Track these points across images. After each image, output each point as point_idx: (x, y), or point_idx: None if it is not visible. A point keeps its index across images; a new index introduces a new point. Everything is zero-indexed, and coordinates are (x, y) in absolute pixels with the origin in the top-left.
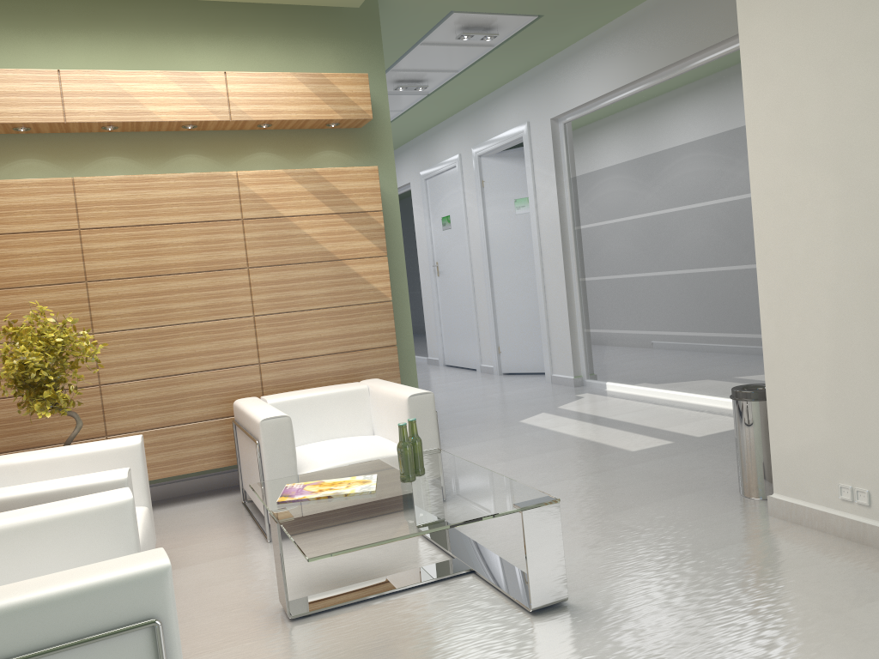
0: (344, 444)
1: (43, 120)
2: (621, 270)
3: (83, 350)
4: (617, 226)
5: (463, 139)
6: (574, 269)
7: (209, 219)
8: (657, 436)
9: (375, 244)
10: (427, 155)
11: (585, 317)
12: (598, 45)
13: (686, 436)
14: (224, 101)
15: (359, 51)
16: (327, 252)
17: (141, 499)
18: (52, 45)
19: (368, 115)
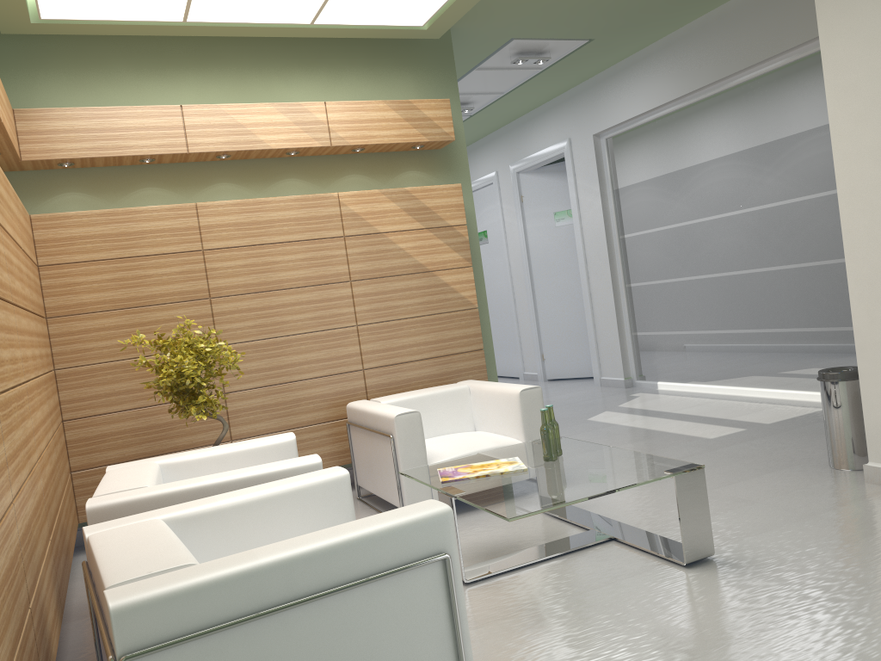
0: (457, 439)
1: (169, 151)
2: (670, 275)
3: (226, 359)
4: (664, 234)
5: (499, 157)
6: (621, 275)
7: (315, 237)
8: (729, 425)
9: (461, 256)
10: None
11: (633, 321)
12: (641, 64)
13: (756, 423)
14: (325, 129)
15: (435, 79)
16: (419, 264)
17: None
18: (167, 83)
19: (451, 137)
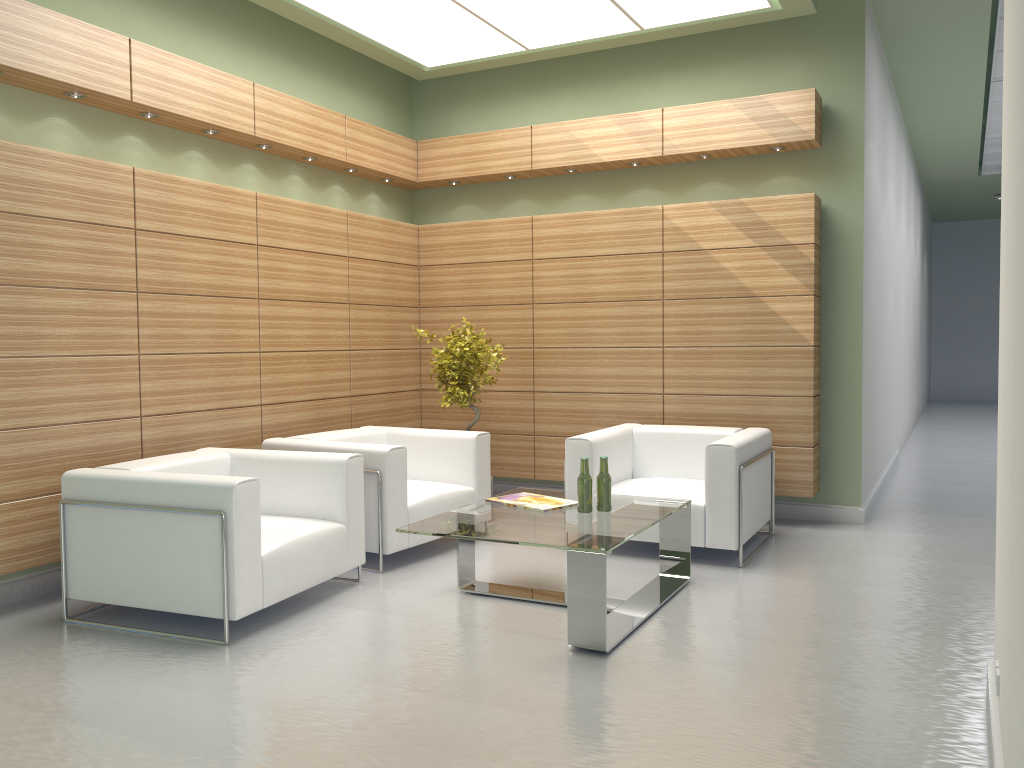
0: (671, 483)
1: (516, 169)
2: None
3: (487, 359)
4: None
5: None
6: None
7: (633, 251)
8: None
9: (800, 281)
10: None
11: None
12: None
13: None
14: (658, 137)
15: (833, 59)
16: (744, 288)
17: (471, 482)
18: (546, 102)
19: (809, 135)
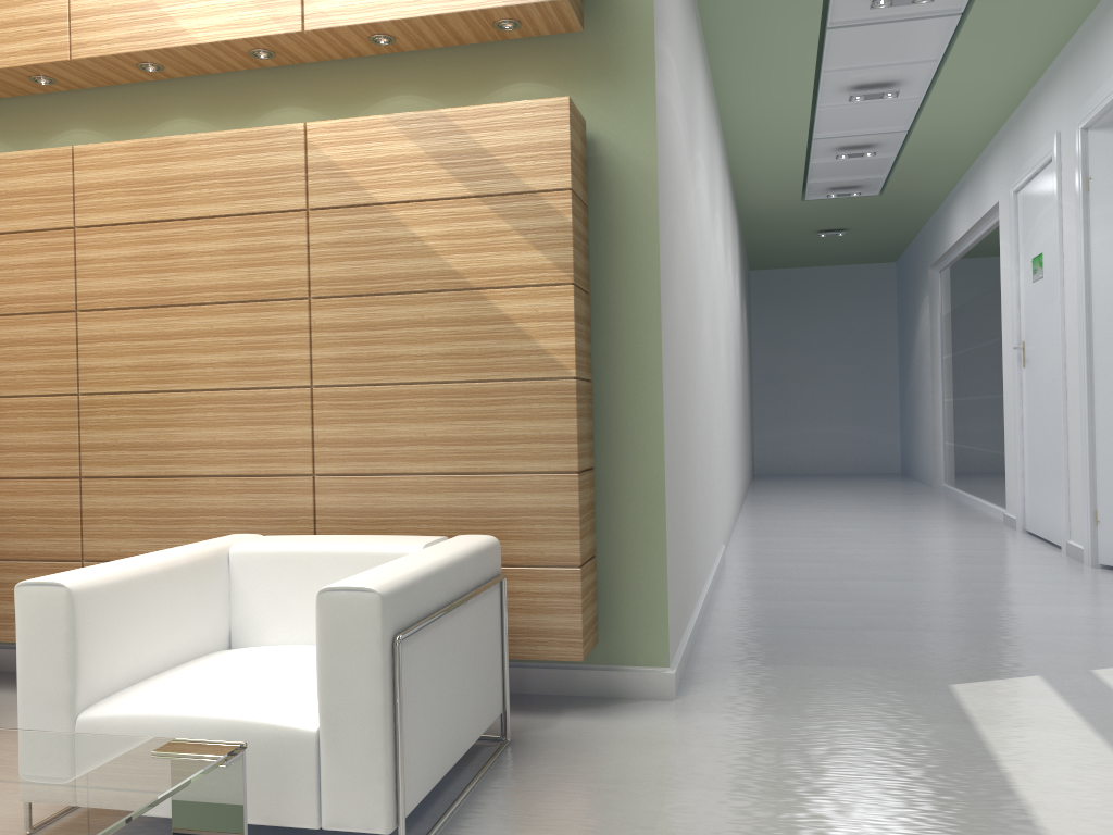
0: (280, 666)
1: (43, 60)
2: None
3: None
4: None
5: (1063, 102)
6: None
7: (255, 209)
8: None
9: (550, 259)
10: (1018, 147)
11: None
12: None
13: None
14: None
15: None
16: (451, 273)
17: None
18: None
19: None
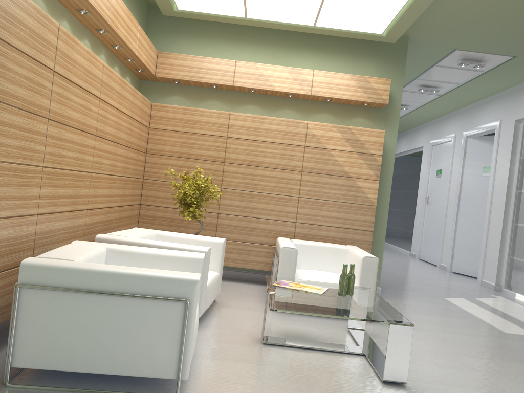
0: (325, 274)
1: (223, 83)
2: None
3: (212, 193)
4: None
5: (459, 125)
6: (511, 216)
7: (288, 143)
8: None
9: (373, 173)
10: (436, 131)
11: (511, 248)
12: None
13: None
14: (309, 85)
15: (391, 66)
16: (345, 172)
17: (217, 269)
18: (237, 49)
19: (386, 102)
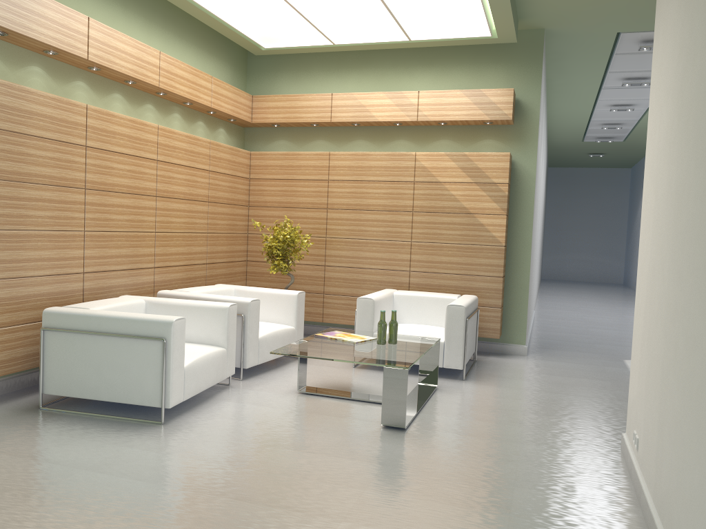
0: (420, 327)
1: (320, 120)
2: None
3: (300, 244)
4: None
5: None
6: None
7: (395, 180)
8: None
9: (498, 206)
10: None
11: None
12: None
13: None
14: (415, 109)
15: (523, 71)
16: (464, 208)
17: (292, 323)
18: (340, 78)
19: (509, 117)
